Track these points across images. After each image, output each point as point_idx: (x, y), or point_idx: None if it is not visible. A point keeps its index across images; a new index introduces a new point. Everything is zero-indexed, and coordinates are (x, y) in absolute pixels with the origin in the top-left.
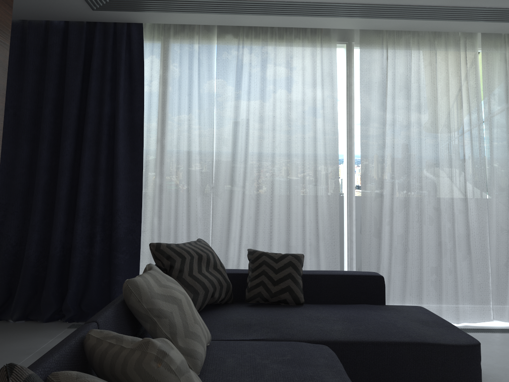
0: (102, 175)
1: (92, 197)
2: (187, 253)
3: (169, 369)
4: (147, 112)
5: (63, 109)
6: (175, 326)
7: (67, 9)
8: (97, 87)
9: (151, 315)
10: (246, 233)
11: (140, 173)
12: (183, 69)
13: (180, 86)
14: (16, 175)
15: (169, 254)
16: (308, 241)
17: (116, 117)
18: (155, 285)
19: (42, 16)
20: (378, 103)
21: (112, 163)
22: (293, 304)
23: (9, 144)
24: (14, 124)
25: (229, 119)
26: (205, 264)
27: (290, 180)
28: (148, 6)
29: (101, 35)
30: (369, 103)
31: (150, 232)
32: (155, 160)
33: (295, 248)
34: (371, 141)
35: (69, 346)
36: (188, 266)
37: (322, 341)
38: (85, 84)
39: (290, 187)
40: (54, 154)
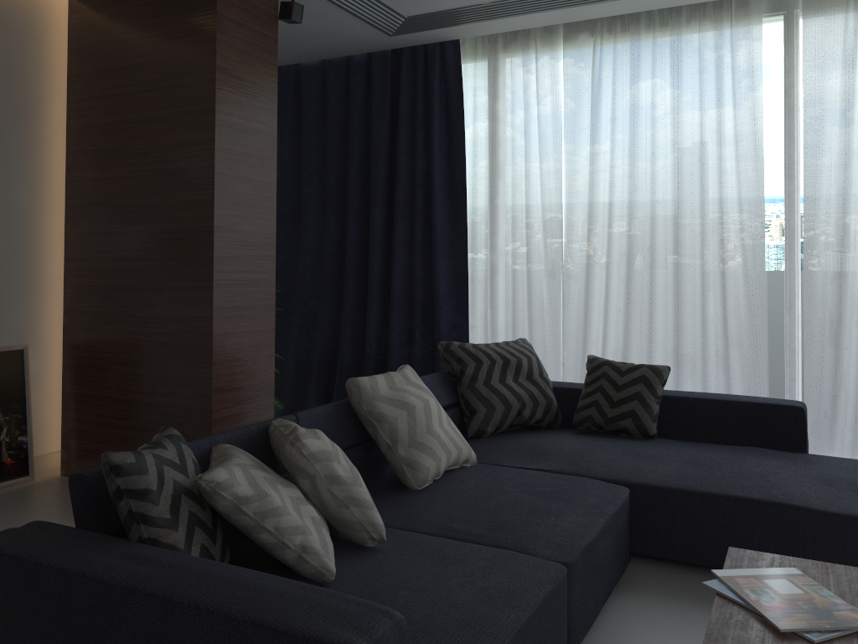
0: (418, 252)
1: (409, 281)
2: (486, 357)
3: (301, 453)
4: (472, 163)
5: (370, 169)
6: (397, 433)
7: (362, 40)
8: (407, 136)
9: (371, 417)
10: (615, 332)
11: (464, 249)
12: (517, 97)
13: (513, 122)
14: (325, 255)
15: (460, 356)
16: (714, 349)
17: (431, 174)
18: (384, 387)
19: (340, 52)
20: (838, 114)
21: (431, 237)
22: (638, 436)
23: (317, 218)
24: (320, 192)
25: (585, 163)
26: (512, 372)
27: (678, 252)
28: (452, 19)
29: (410, 64)
30: (820, 115)
31: (483, 328)
32: (486, 230)
33: (692, 358)
34: (825, 181)
35: (247, 429)
36: (485, 373)
37: (627, 482)
38: (395, 133)
39: (679, 264)
40: (365, 228)
